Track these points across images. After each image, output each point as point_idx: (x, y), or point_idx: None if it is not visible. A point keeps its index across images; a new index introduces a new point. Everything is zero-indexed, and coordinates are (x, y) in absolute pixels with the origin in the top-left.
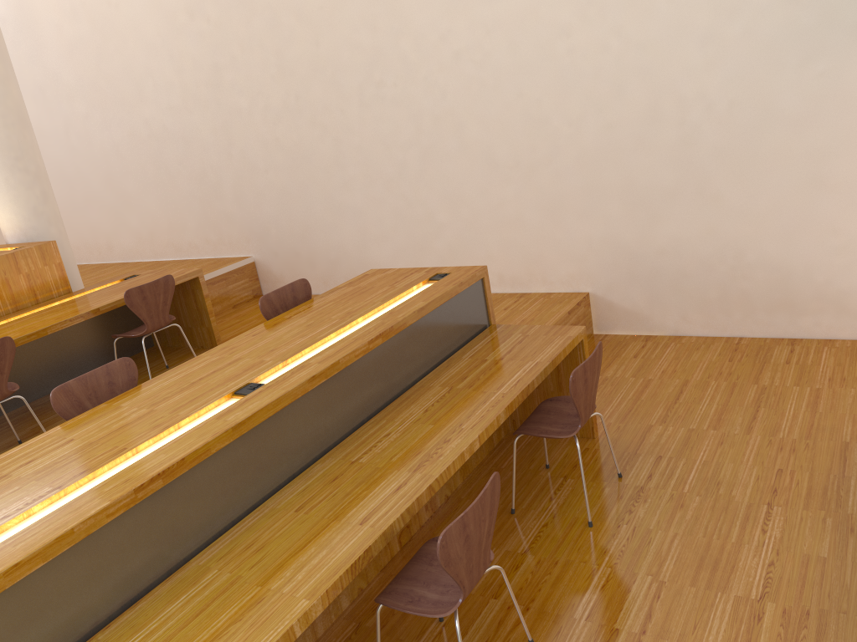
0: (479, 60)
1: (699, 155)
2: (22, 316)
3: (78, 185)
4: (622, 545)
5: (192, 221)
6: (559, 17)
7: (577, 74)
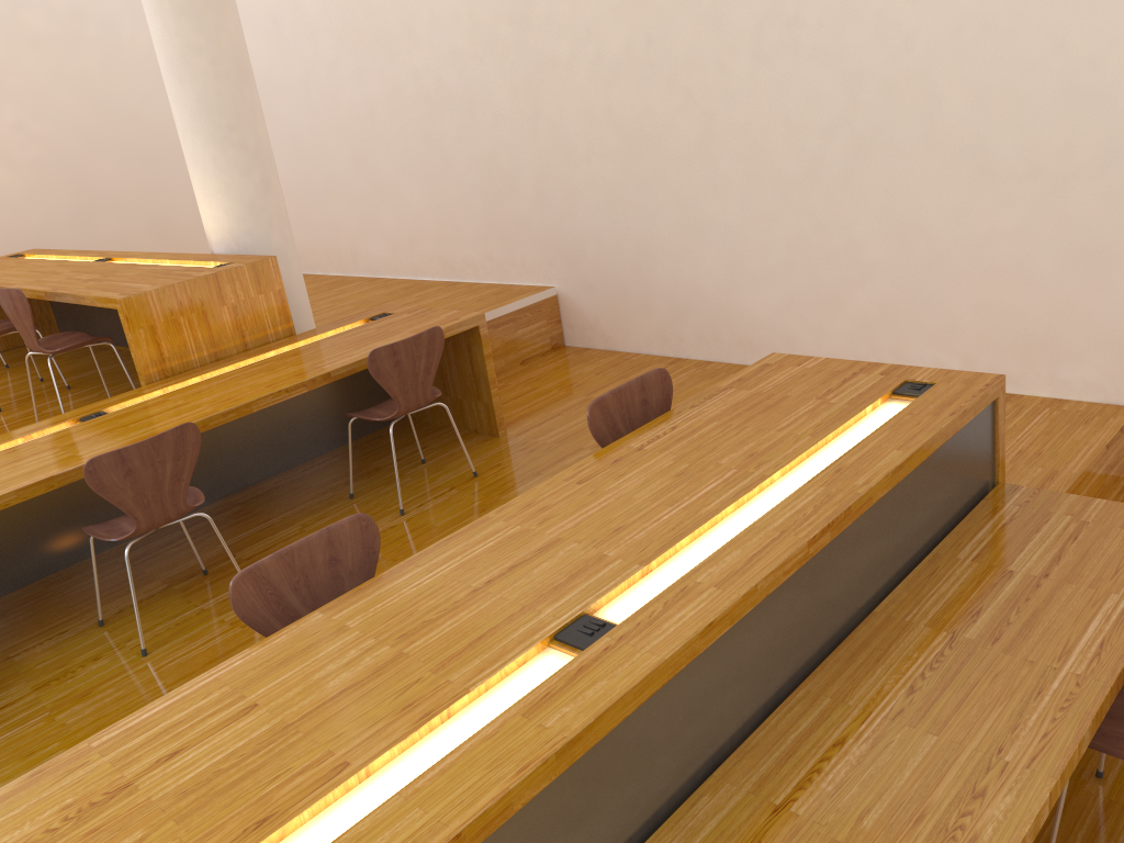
0: None
1: None
2: (221, 371)
3: (317, 162)
4: None
5: (470, 227)
6: None
7: None
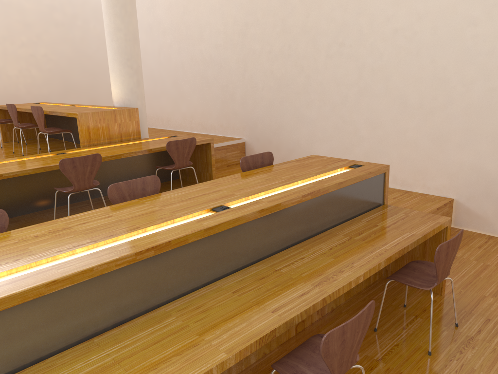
0: (409, 36)
1: None
2: (111, 146)
3: (159, 83)
4: None
5: (214, 113)
6: (471, 12)
7: (476, 52)
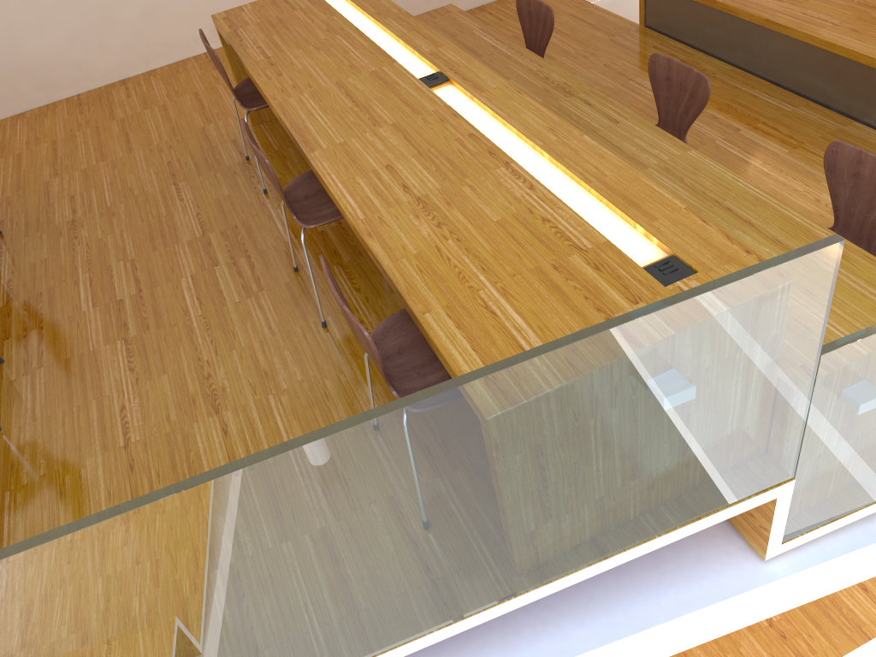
0: None
1: None
2: None
3: None
4: None
5: None
6: None
7: None
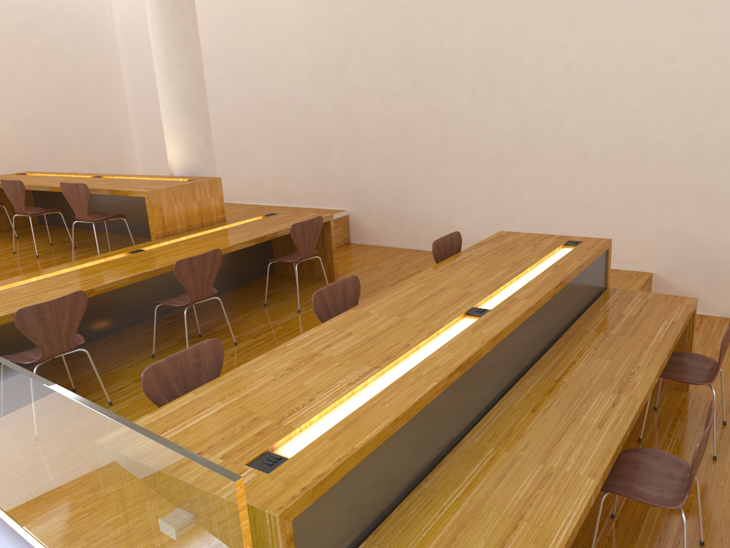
0: (588, 71)
1: None
2: (196, 235)
3: None
4: None
5: (297, 176)
6: (668, 44)
7: (676, 92)
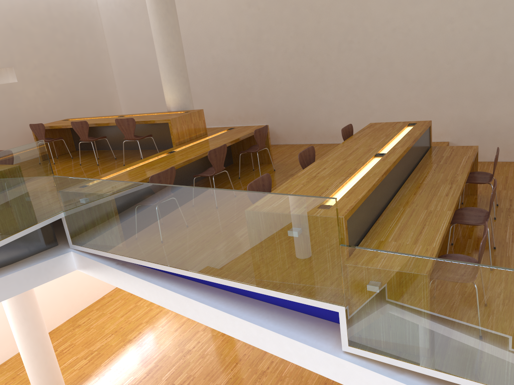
0: (405, 32)
1: (511, 78)
2: (197, 142)
3: None
4: (512, 224)
5: (232, 107)
6: (448, 14)
7: (455, 40)
